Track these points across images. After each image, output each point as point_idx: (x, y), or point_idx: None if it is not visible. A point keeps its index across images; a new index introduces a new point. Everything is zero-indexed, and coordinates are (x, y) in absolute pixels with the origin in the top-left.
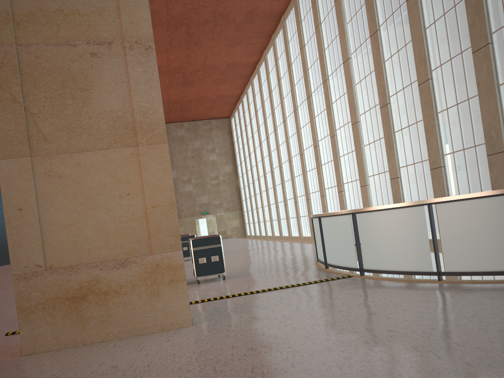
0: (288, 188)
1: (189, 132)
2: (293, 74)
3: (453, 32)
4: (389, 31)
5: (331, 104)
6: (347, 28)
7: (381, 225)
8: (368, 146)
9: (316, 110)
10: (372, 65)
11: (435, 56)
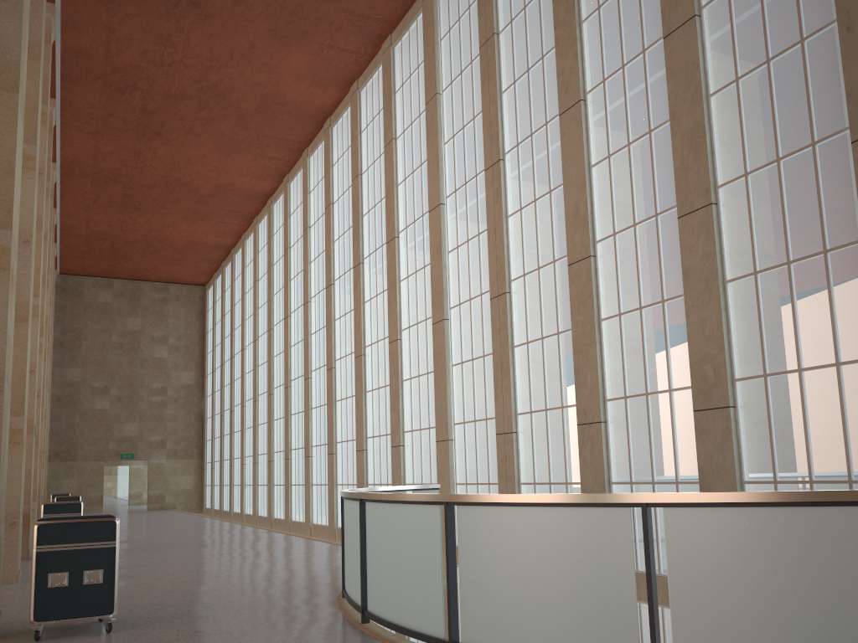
0: (296, 427)
1: (122, 299)
2: (334, 222)
3: (643, 178)
4: (521, 164)
5: (399, 281)
6: (444, 152)
7: (518, 541)
8: (459, 368)
9: (369, 291)
10: (483, 220)
11: (605, 216)
